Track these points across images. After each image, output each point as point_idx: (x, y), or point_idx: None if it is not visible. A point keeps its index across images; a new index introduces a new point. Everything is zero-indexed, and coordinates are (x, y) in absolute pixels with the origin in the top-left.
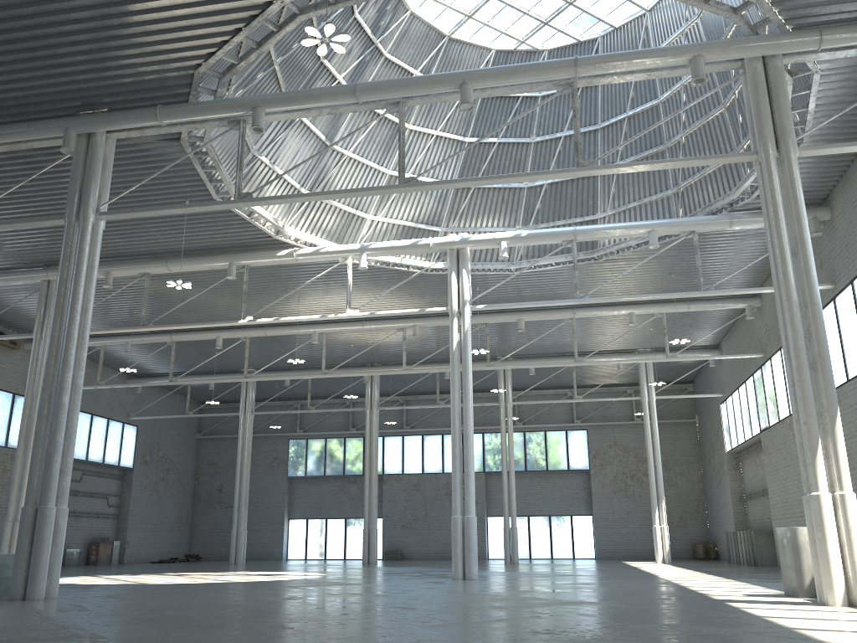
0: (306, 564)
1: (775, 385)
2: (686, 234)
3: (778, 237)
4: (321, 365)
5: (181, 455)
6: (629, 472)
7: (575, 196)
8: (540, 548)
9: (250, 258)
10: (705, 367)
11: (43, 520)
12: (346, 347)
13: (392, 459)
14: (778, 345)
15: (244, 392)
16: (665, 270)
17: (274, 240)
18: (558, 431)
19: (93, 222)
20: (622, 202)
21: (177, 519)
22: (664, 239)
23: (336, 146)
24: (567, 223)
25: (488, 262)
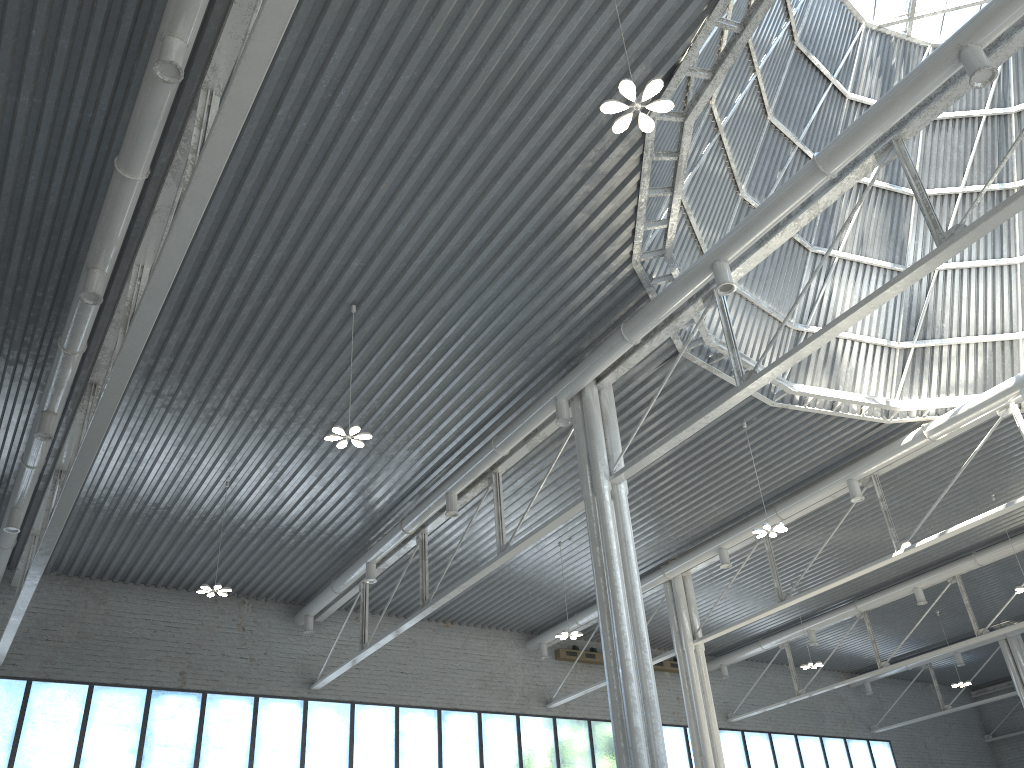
0: None
1: None
2: None
3: None
4: None
5: None
6: None
7: None
8: None
9: (869, 463)
10: None
11: None
12: None
13: None
14: None
15: (1010, 658)
16: None
17: (889, 427)
18: None
19: (609, 489)
20: None
21: None
22: None
23: None
24: None
25: None
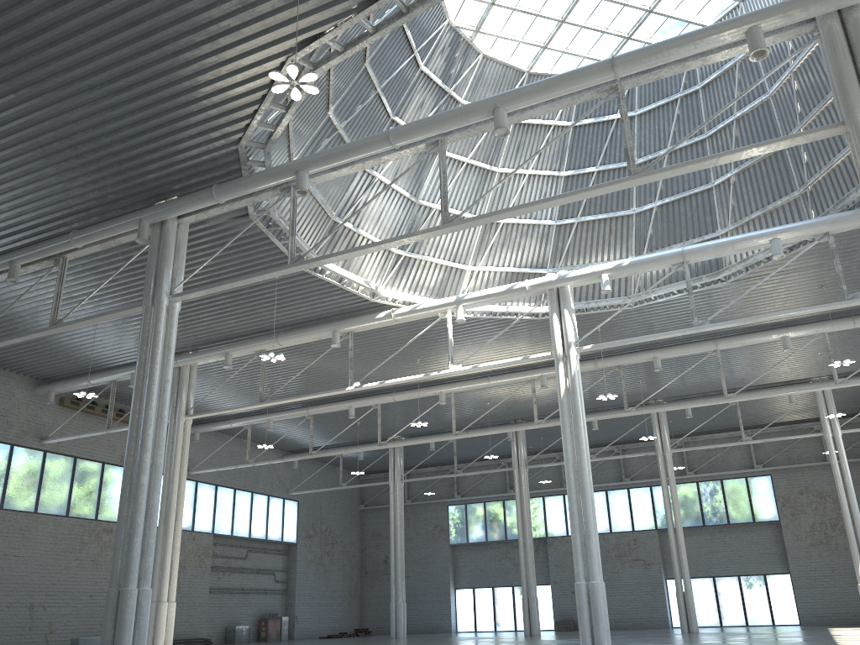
0: (465, 637)
1: None
2: (819, 238)
3: None
4: (464, 426)
5: (344, 527)
6: (829, 521)
7: (689, 215)
8: (731, 614)
9: (351, 324)
10: None
11: (124, 602)
12: (482, 405)
13: (555, 520)
14: None
15: (392, 460)
16: (812, 282)
17: (372, 303)
18: (737, 479)
19: (167, 305)
20: (743, 213)
21: (345, 592)
22: (798, 248)
23: (423, 201)
24: (684, 245)
25: (601, 299)
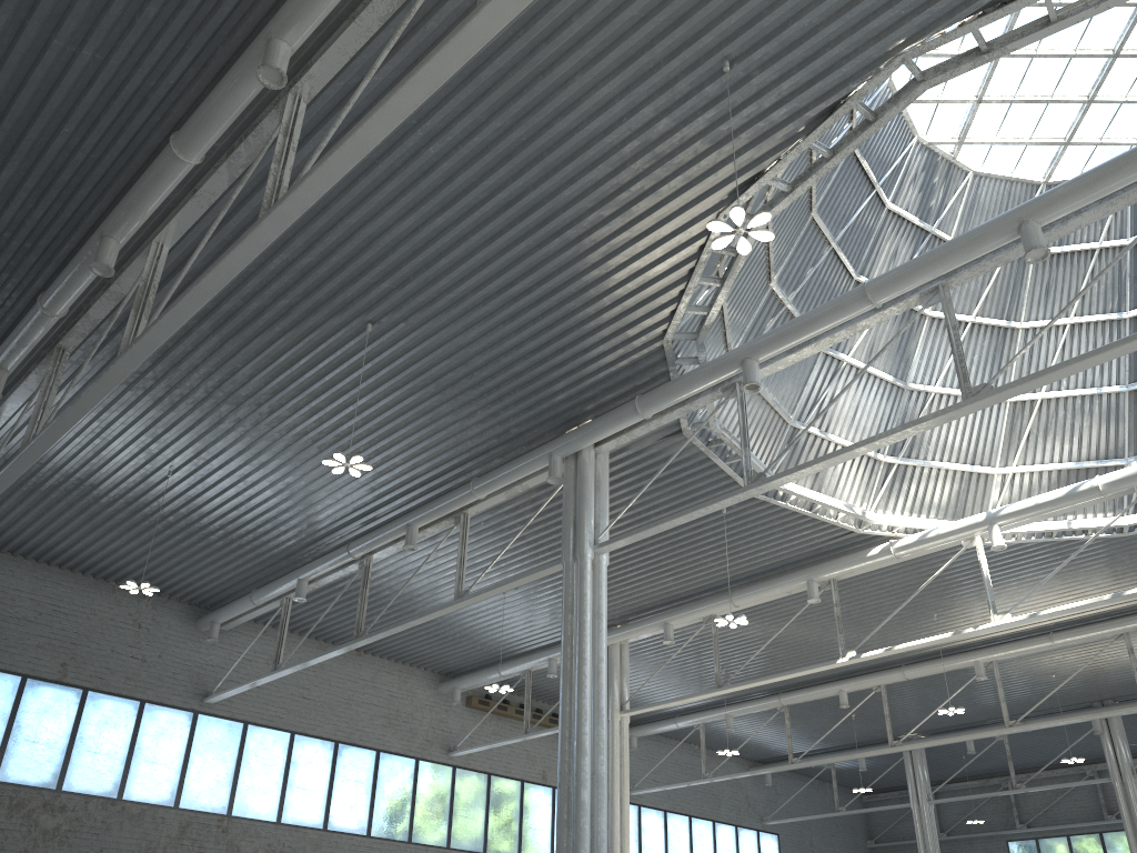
0: None
1: None
2: None
3: None
4: (1018, 714)
5: None
6: None
7: None
8: None
9: (832, 568)
10: None
11: None
12: (1044, 679)
13: None
14: None
15: (910, 770)
16: None
17: (859, 536)
18: None
19: (591, 558)
20: None
21: None
22: None
23: (914, 385)
24: None
25: None
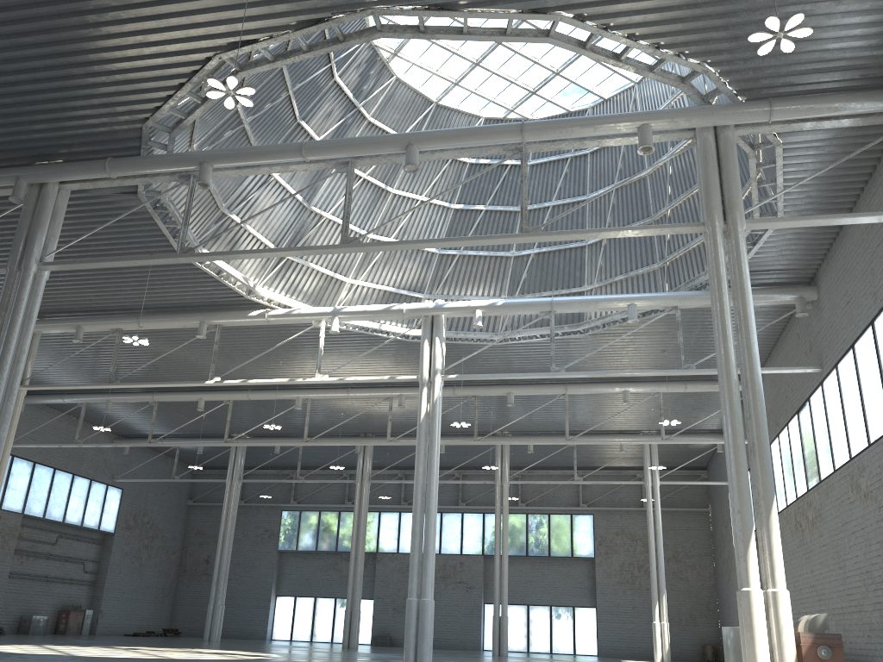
0: (282, 645)
1: (774, 474)
2: (668, 310)
3: (720, 311)
4: (313, 433)
5: (168, 521)
6: (637, 562)
7: (562, 267)
8: (539, 641)
9: (221, 317)
10: (716, 453)
11: None
12: (336, 415)
13: (388, 536)
14: (776, 431)
15: (233, 458)
16: (657, 347)
17: (246, 300)
18: (563, 515)
19: (35, 272)
20: (609, 274)
21: (158, 590)
22: (649, 315)
23: (315, 208)
24: (553, 294)
25: (470, 331)
